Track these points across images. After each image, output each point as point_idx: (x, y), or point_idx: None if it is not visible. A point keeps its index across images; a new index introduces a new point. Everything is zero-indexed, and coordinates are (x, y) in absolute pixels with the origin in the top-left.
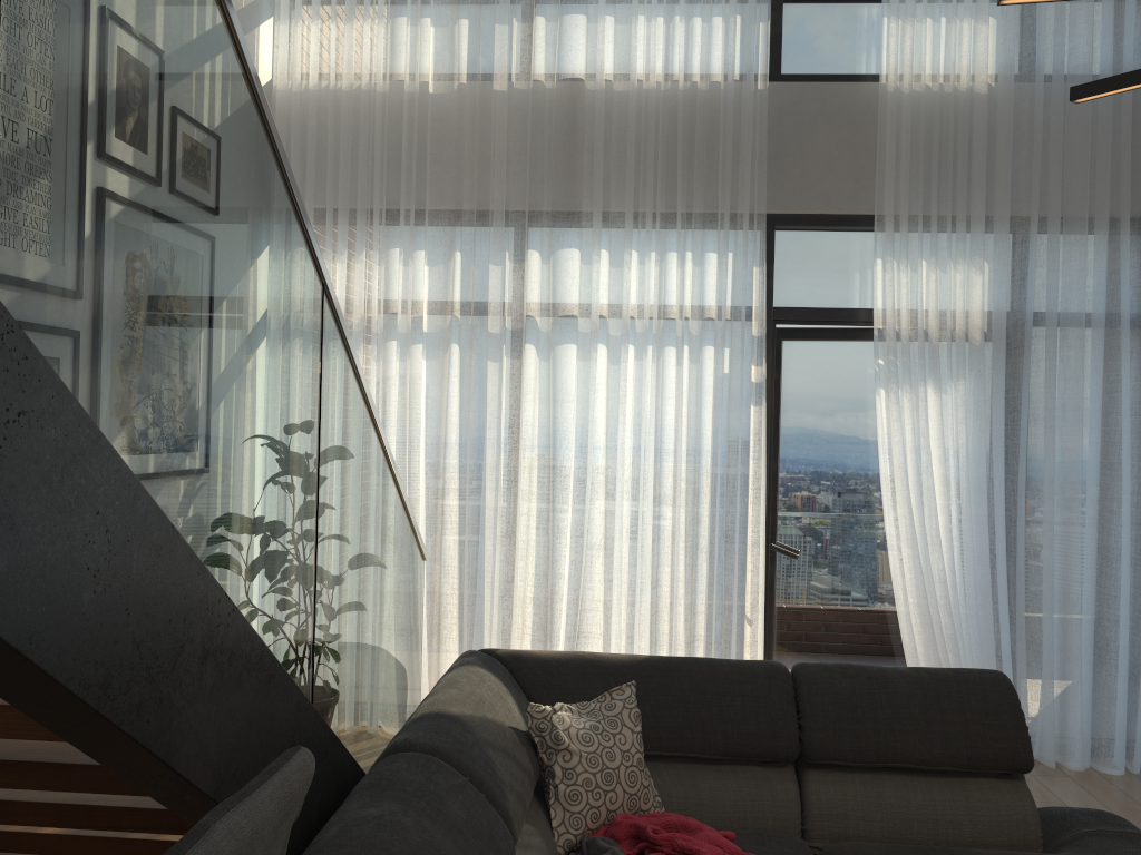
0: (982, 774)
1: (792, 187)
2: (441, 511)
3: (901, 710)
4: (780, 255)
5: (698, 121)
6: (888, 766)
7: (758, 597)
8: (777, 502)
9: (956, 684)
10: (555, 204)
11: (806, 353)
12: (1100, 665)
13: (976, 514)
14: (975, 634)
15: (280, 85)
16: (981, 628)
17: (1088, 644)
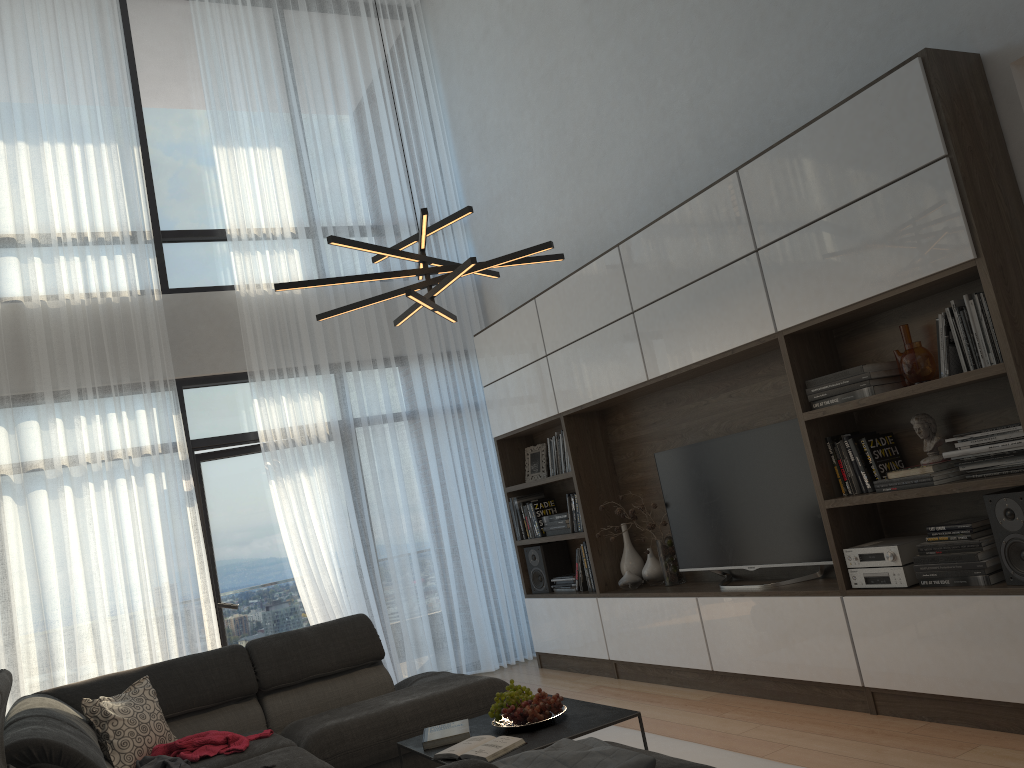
0: (360, 667)
1: (190, 360)
2: None
3: (312, 646)
4: (189, 405)
5: (116, 324)
6: (310, 678)
7: (215, 636)
8: (217, 573)
9: (339, 624)
10: (12, 390)
11: (218, 467)
12: (433, 620)
13: (345, 546)
14: None
15: None
16: None
17: (424, 609)
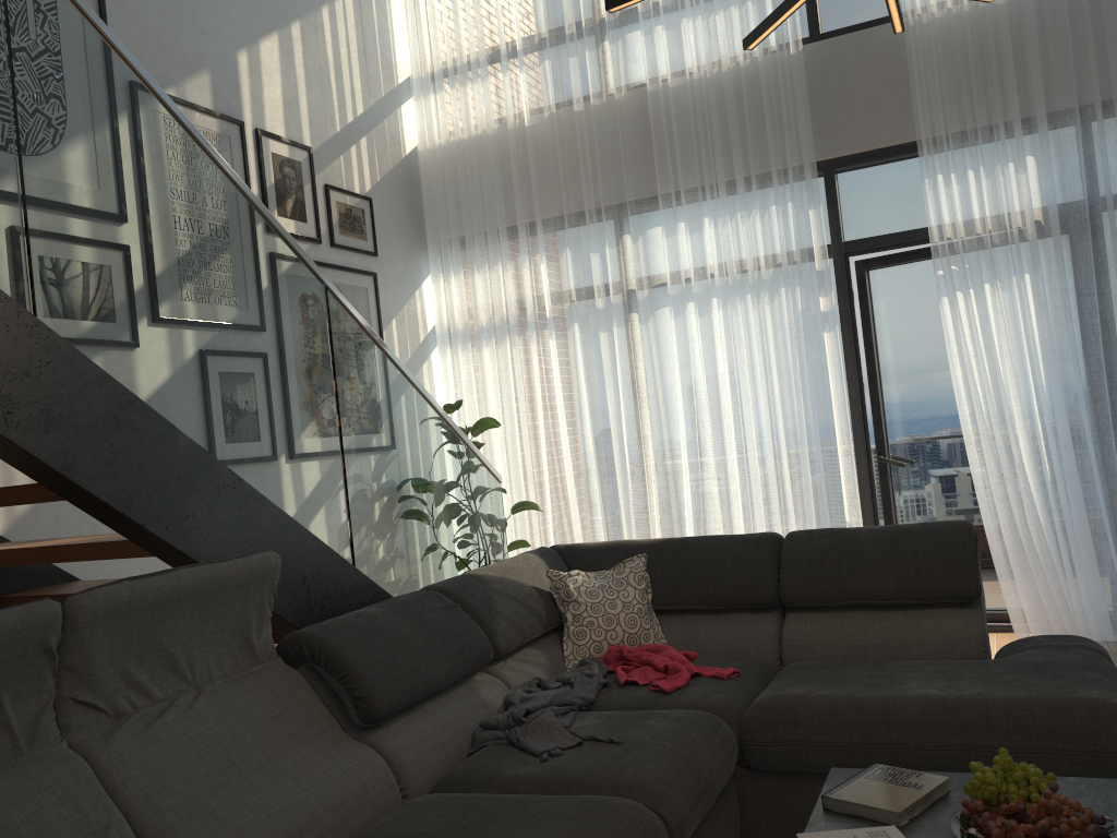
0: (937, 605)
1: (842, 132)
2: (584, 461)
3: (863, 558)
4: (846, 194)
5: (743, 95)
6: (851, 604)
7: (852, 502)
8: (881, 418)
9: (917, 533)
10: (639, 192)
11: (890, 278)
12: None
13: (1053, 400)
14: (1064, 513)
15: (420, 147)
16: (1073, 508)
17: None
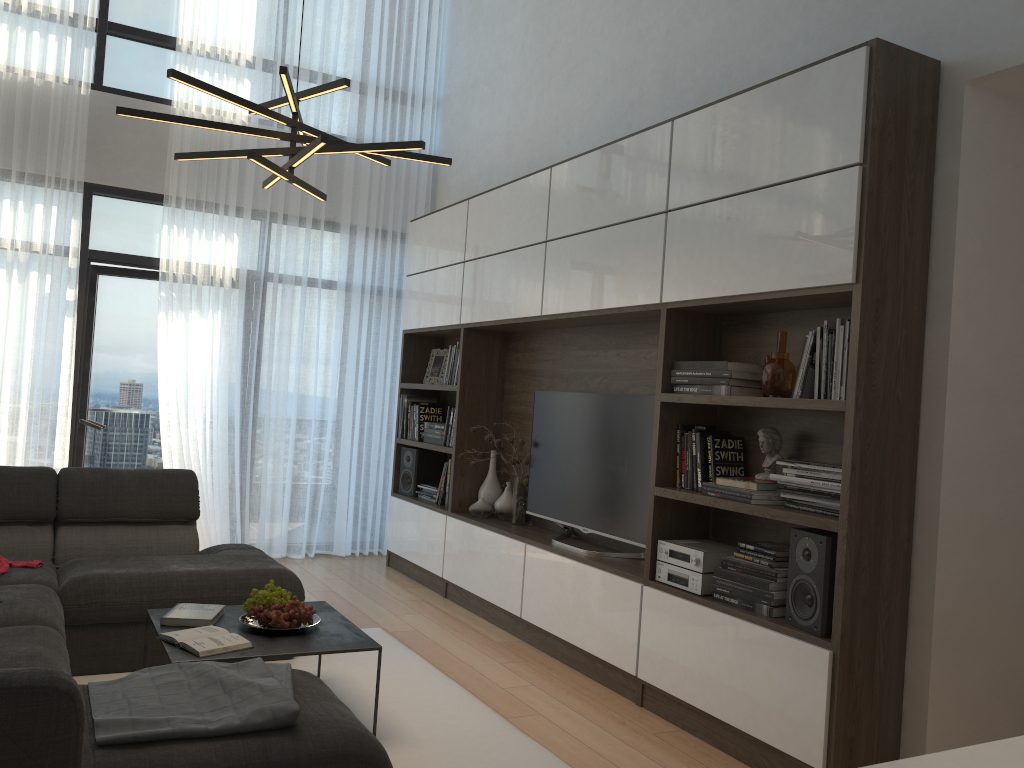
0: (170, 523)
1: (107, 167)
2: None
3: (124, 489)
4: (97, 213)
5: (33, 108)
6: (113, 520)
7: (64, 452)
8: (88, 390)
9: (162, 475)
10: None
11: (116, 285)
12: (295, 493)
13: (222, 398)
14: (216, 473)
15: None
16: (221, 470)
17: (288, 480)
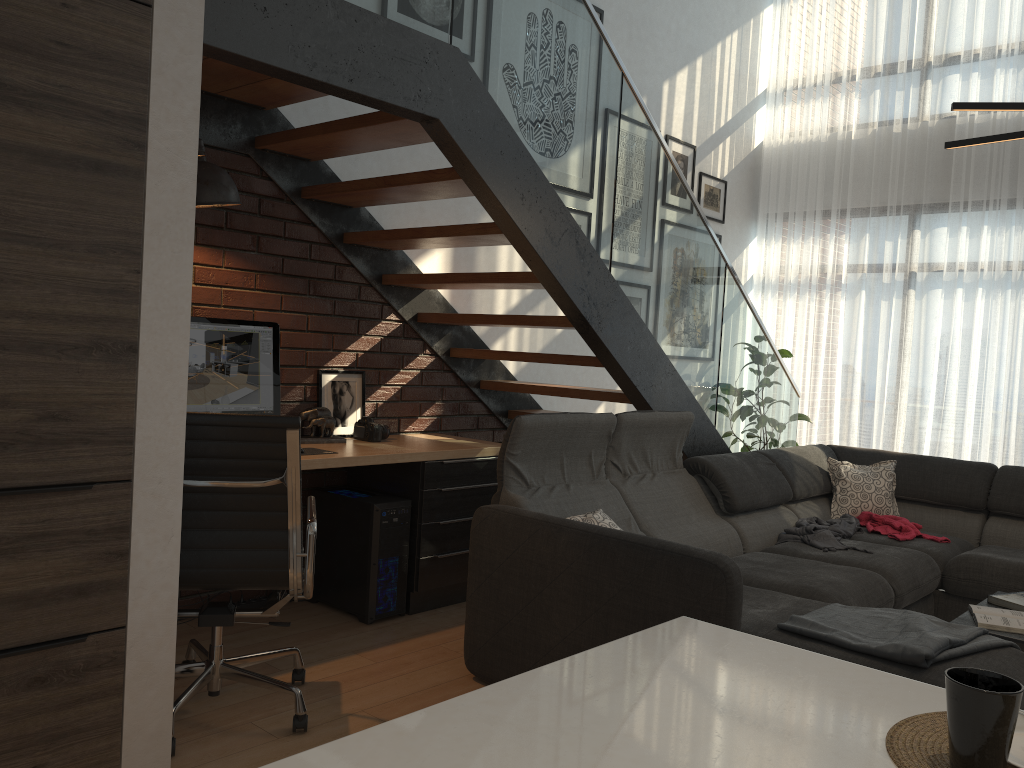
0: None
1: None
2: (850, 393)
3: None
4: None
5: None
6: None
7: None
8: None
9: None
10: (933, 199)
11: None
12: None
13: None
14: None
15: (765, 144)
16: None
17: None
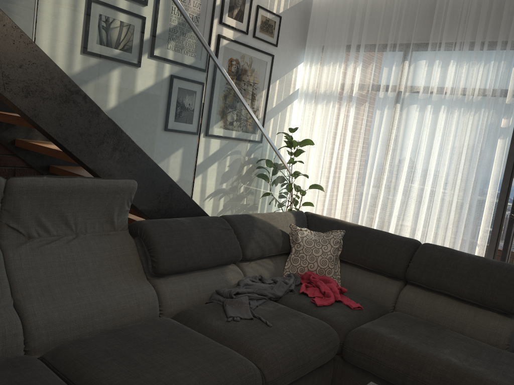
0: (491, 310)
1: None
2: (352, 173)
3: (457, 270)
4: None
5: None
6: (442, 292)
7: (484, 234)
8: None
9: (495, 266)
10: (420, 39)
11: None
12: None
13: None
14: None
15: None
16: None
17: None
